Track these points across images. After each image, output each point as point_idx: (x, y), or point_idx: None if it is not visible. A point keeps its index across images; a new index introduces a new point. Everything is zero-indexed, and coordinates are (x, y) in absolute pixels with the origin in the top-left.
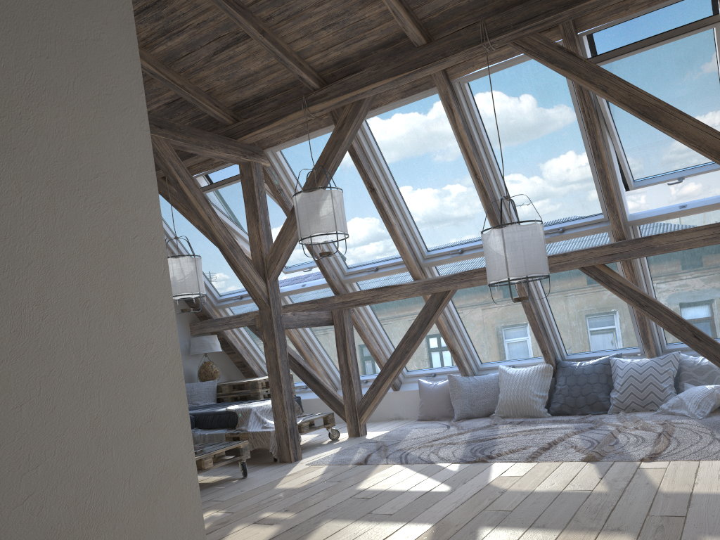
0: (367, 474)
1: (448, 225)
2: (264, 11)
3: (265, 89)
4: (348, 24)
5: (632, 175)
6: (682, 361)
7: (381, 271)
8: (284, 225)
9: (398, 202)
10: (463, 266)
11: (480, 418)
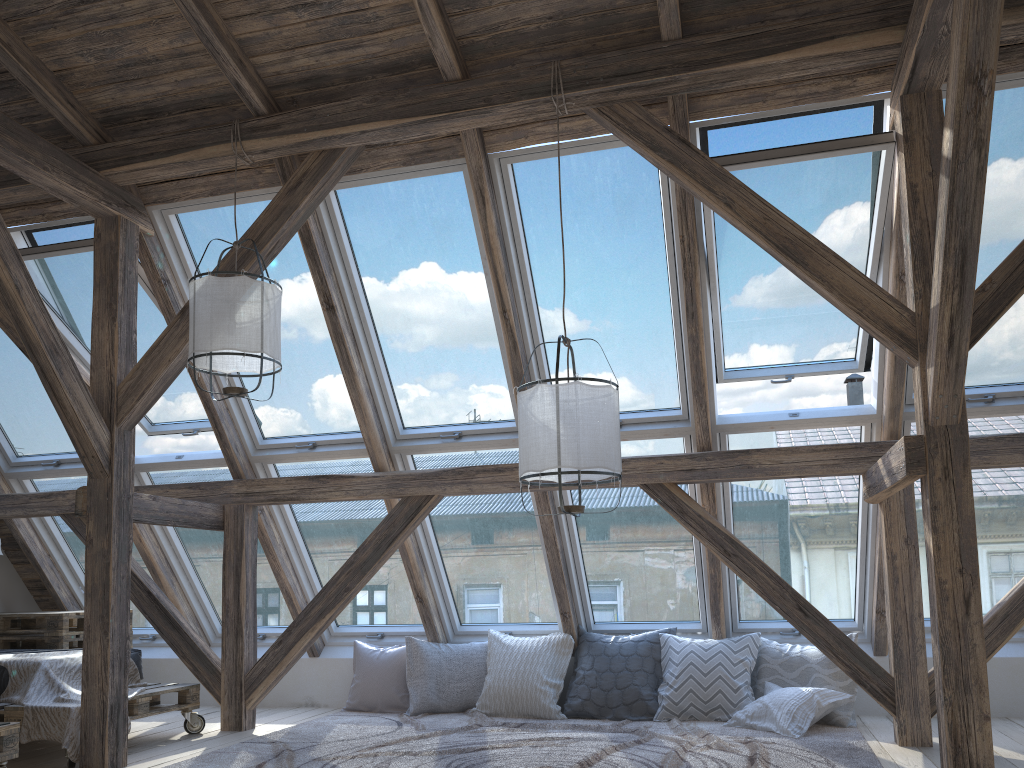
0: None
1: (444, 390)
2: None
3: (168, 96)
4: (337, 11)
5: (725, 360)
6: (763, 647)
7: (321, 449)
8: (164, 334)
9: (368, 339)
10: (458, 461)
11: (451, 714)
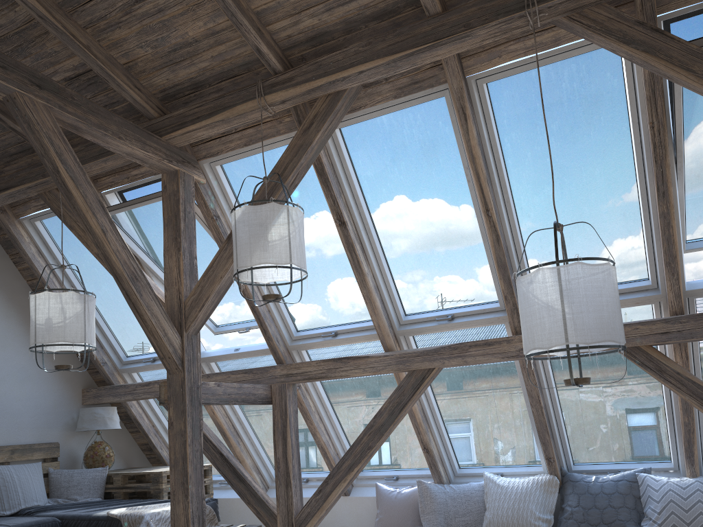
0: None
1: (436, 281)
2: None
3: (207, 71)
4: None
5: (686, 233)
6: None
7: (341, 337)
8: (216, 257)
9: (373, 246)
10: (451, 338)
11: None
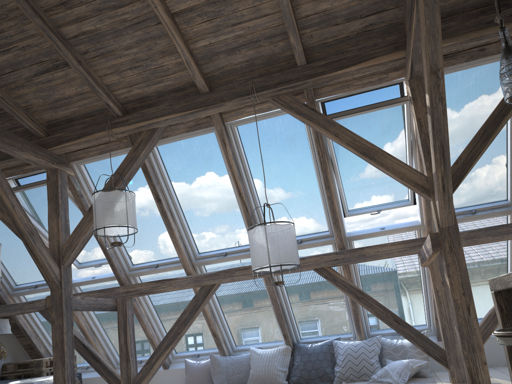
0: None
1: (216, 233)
2: (82, 46)
3: (76, 112)
4: (150, 68)
5: (347, 206)
6: (383, 342)
7: (160, 267)
8: (82, 220)
9: (178, 213)
10: (226, 266)
11: None
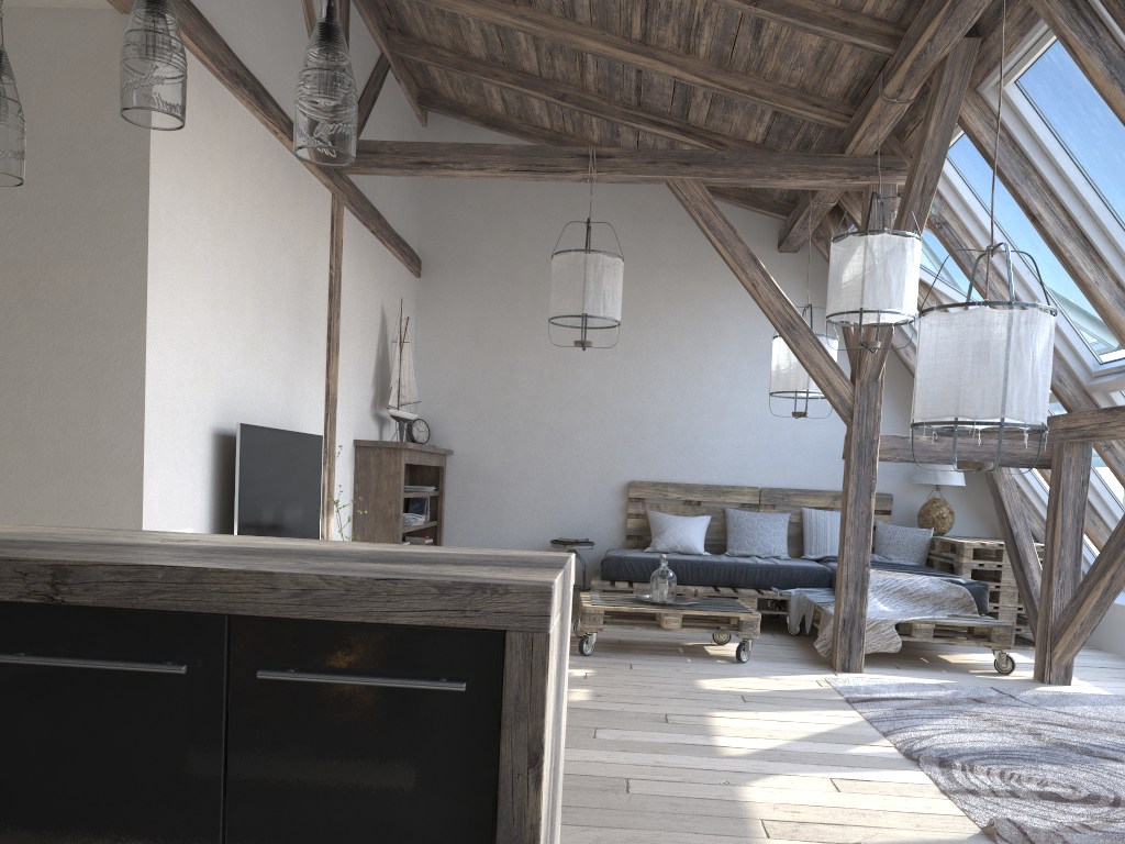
0: (793, 710)
1: None
2: None
3: (858, 66)
4: None
5: None
6: None
7: None
8: None
9: (1109, 237)
10: None
11: None
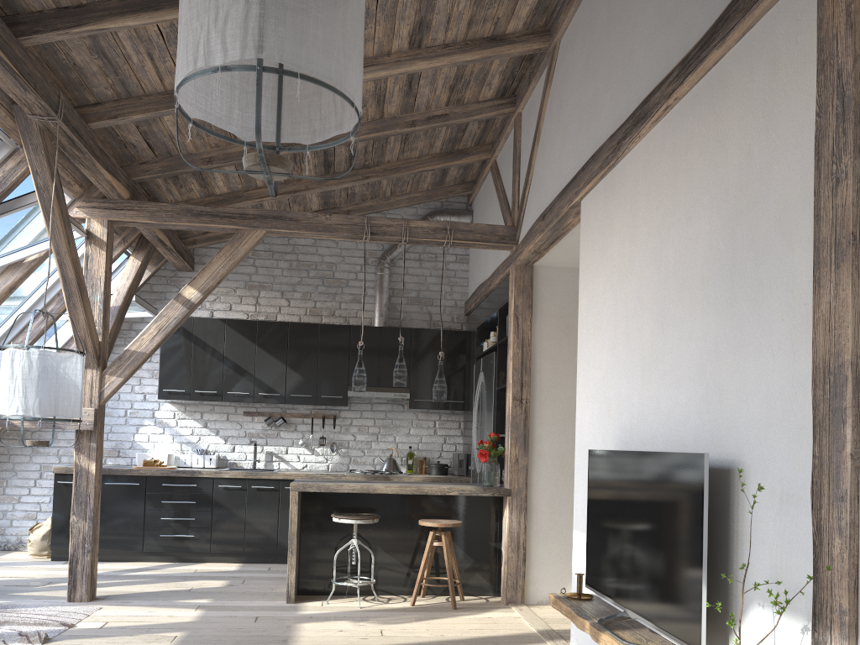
0: None
1: None
2: None
3: None
4: None
5: None
6: None
7: None
8: None
9: None
10: None
11: None
